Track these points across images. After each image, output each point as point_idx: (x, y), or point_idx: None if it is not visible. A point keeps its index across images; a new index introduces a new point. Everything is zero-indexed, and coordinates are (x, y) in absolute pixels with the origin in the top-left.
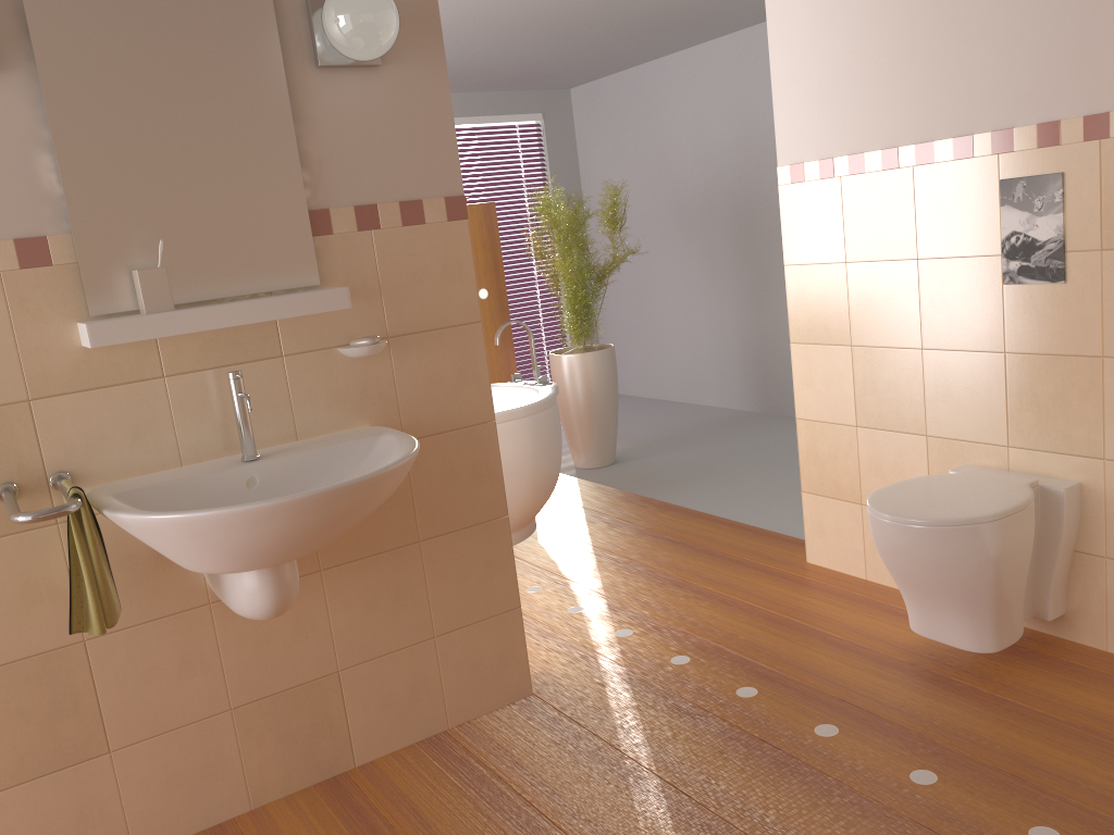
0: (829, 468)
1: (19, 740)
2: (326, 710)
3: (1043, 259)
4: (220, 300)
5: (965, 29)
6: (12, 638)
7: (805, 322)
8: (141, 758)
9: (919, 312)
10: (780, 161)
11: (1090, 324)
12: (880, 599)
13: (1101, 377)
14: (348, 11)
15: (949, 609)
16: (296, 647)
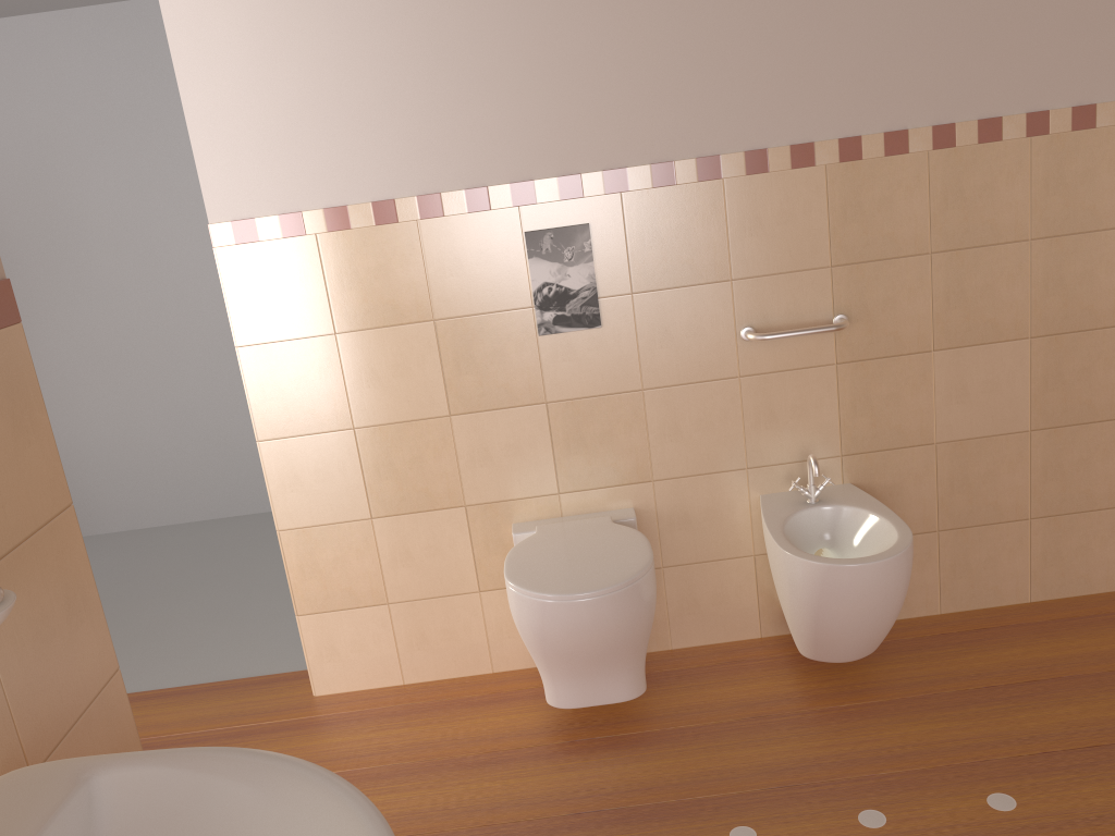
0: (337, 575)
1: None
2: None
3: (579, 306)
4: None
5: (466, 76)
6: None
7: (280, 412)
8: None
9: (443, 377)
10: (213, 216)
11: (628, 362)
12: (448, 696)
13: (643, 408)
14: None
15: (616, 667)
16: None
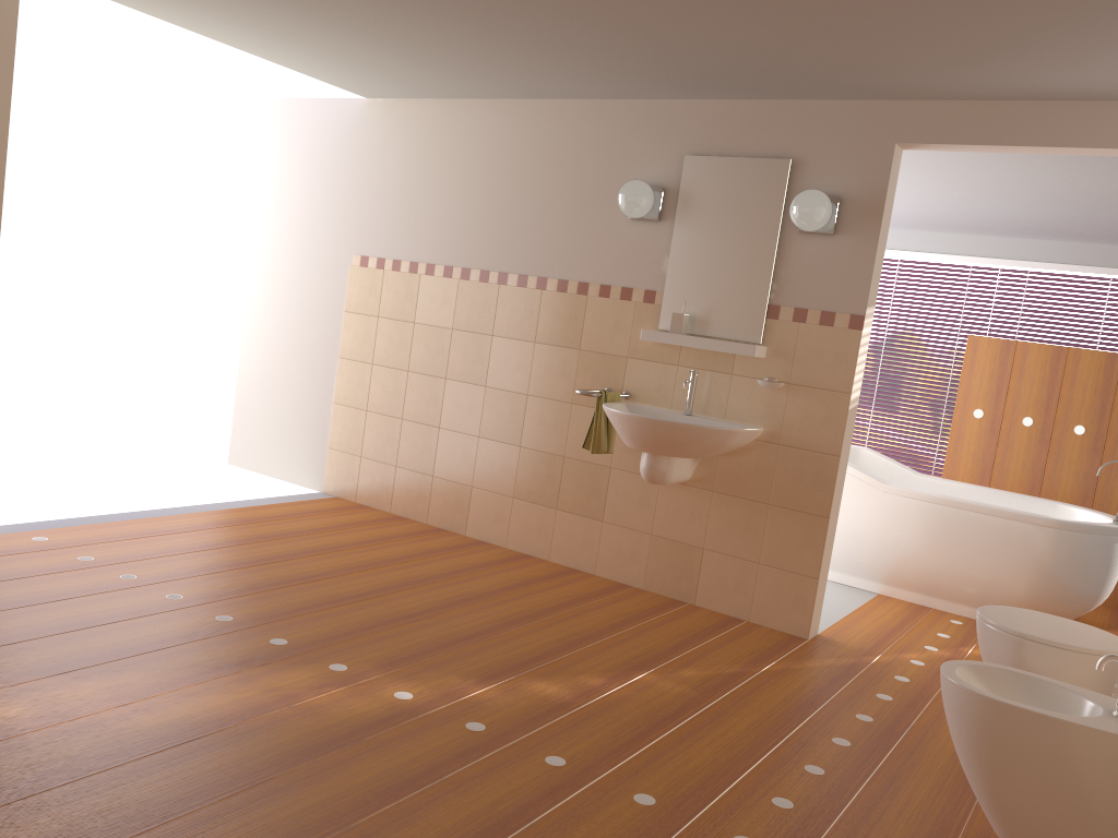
0: None
1: (577, 495)
2: (691, 565)
3: None
4: (713, 338)
5: None
6: (589, 452)
7: None
8: (612, 532)
9: None
10: None
11: None
12: None
13: None
14: (792, 206)
15: None
16: (688, 523)
